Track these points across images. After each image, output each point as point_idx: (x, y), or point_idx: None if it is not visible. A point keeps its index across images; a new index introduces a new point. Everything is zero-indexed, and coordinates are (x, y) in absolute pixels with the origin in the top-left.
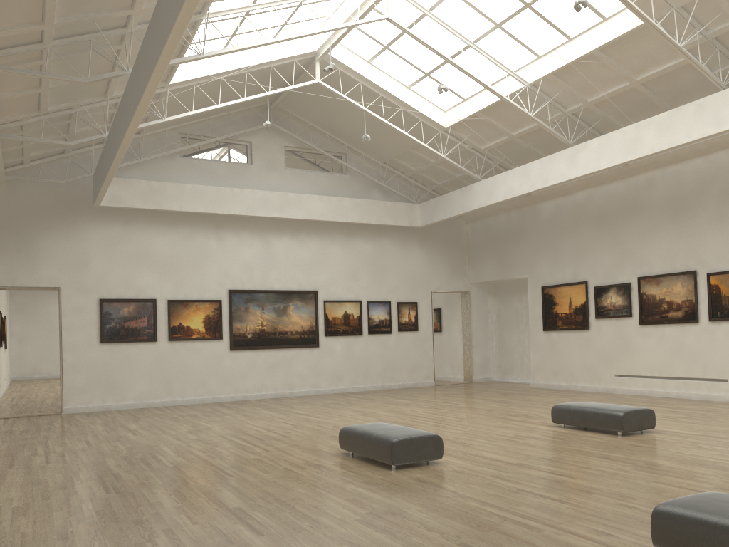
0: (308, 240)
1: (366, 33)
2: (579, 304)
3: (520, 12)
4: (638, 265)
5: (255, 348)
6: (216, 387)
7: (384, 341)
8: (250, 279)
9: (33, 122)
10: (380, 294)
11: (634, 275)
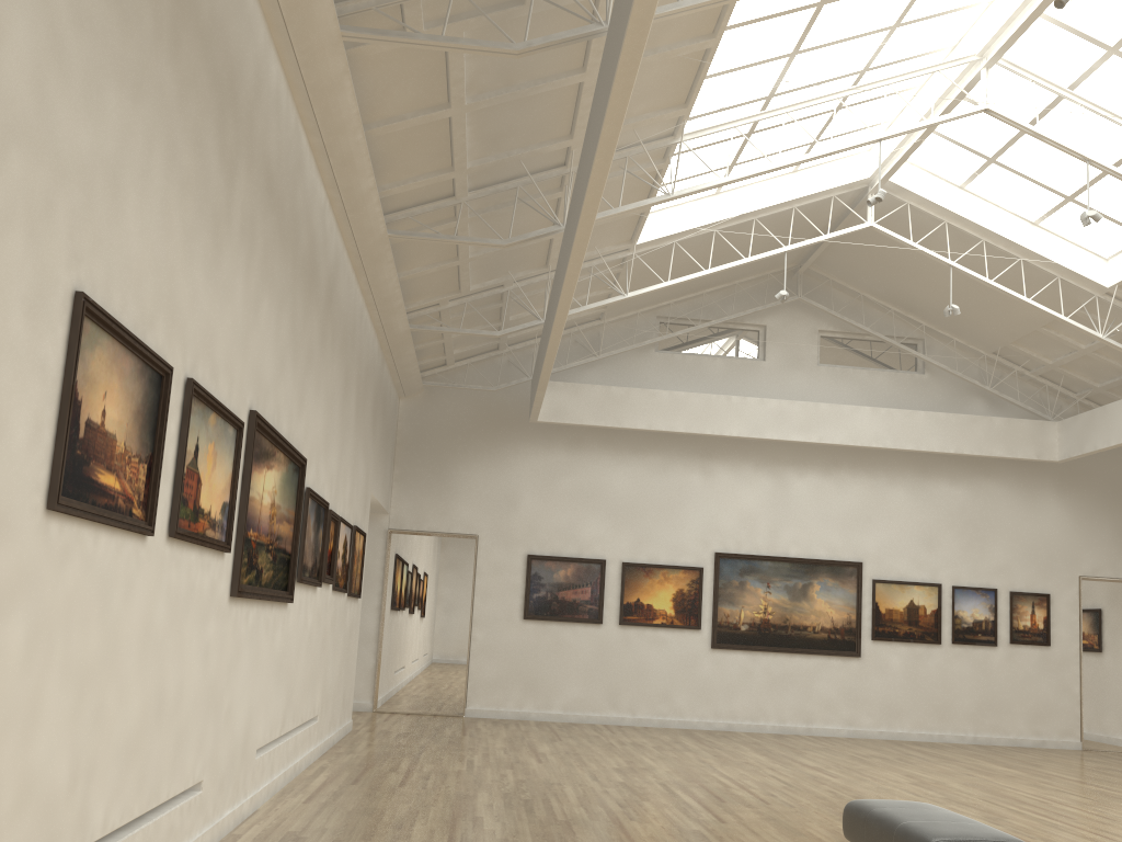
0: (851, 479)
1: (955, 140)
2: None
3: None
4: None
5: (751, 649)
6: (686, 704)
7: (982, 658)
8: (750, 538)
9: (453, 308)
10: (977, 575)
11: None
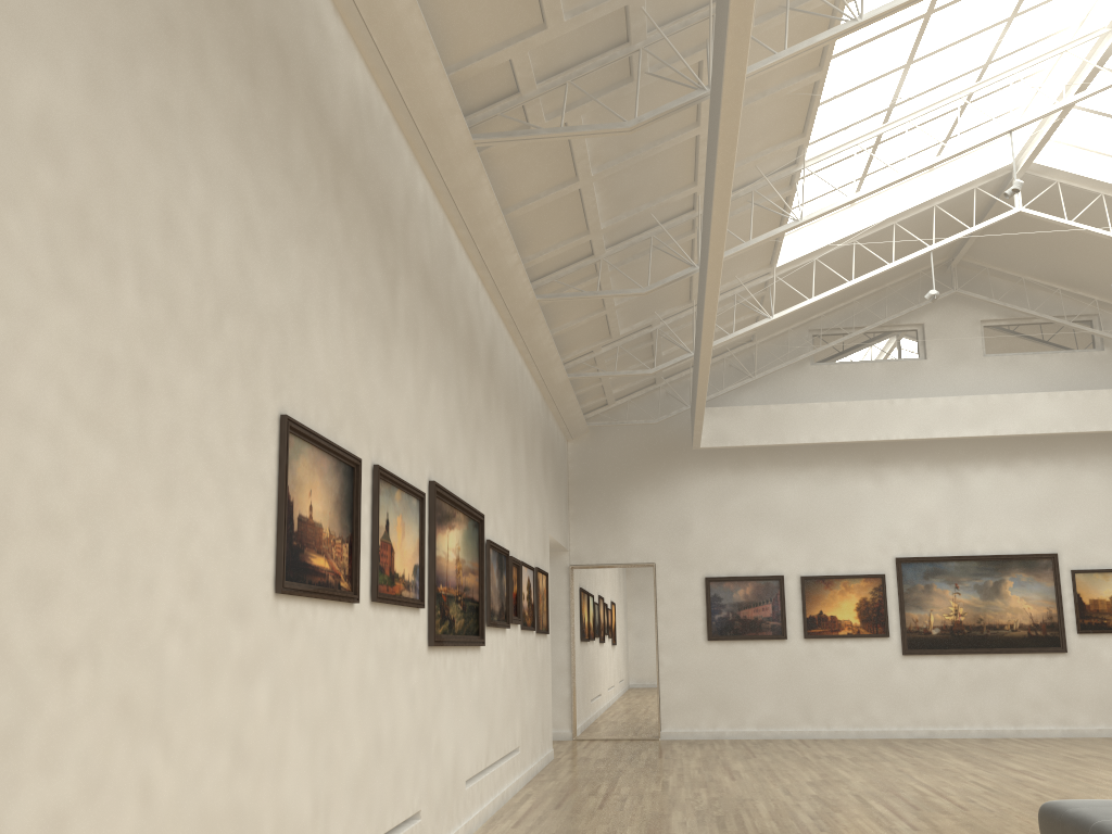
0: (1034, 468)
1: (1099, 111)
2: None
3: None
4: None
5: (945, 652)
6: (882, 713)
7: None
8: (931, 539)
9: (607, 352)
10: None
11: None
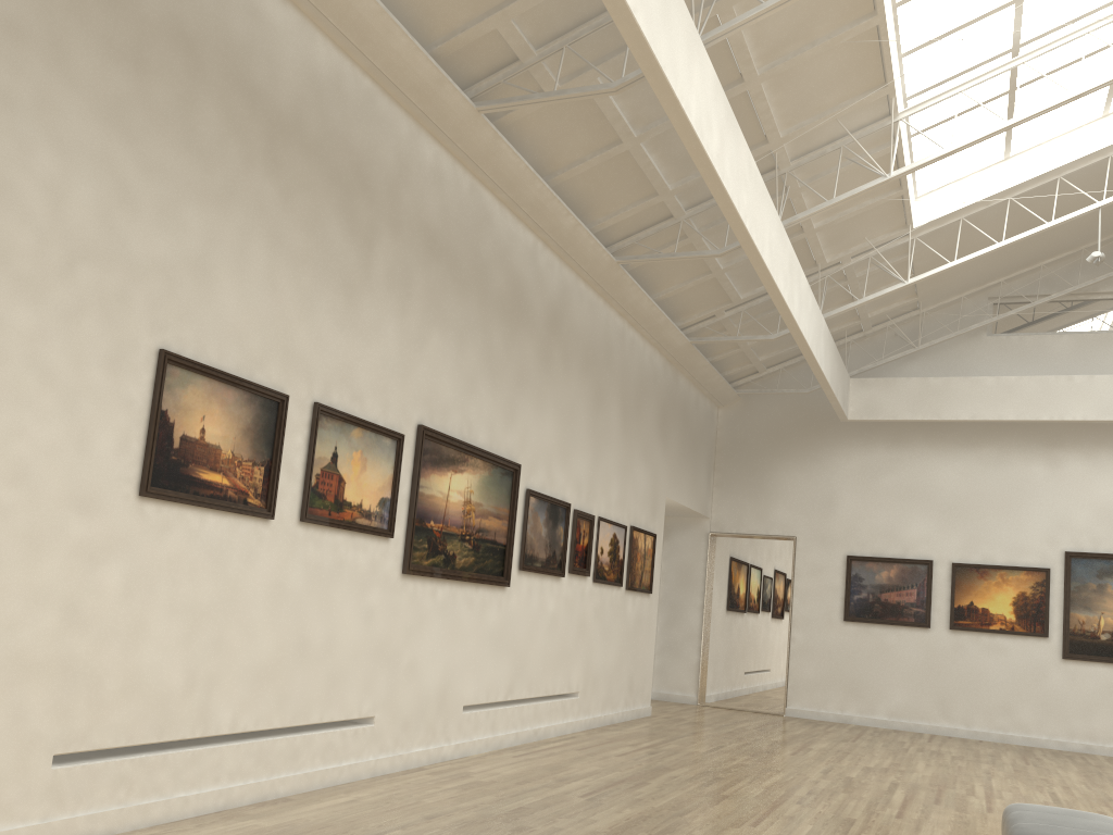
0: None
1: None
2: None
3: None
4: None
5: None
6: (1031, 719)
7: None
8: (1110, 534)
9: (735, 317)
10: None
11: None
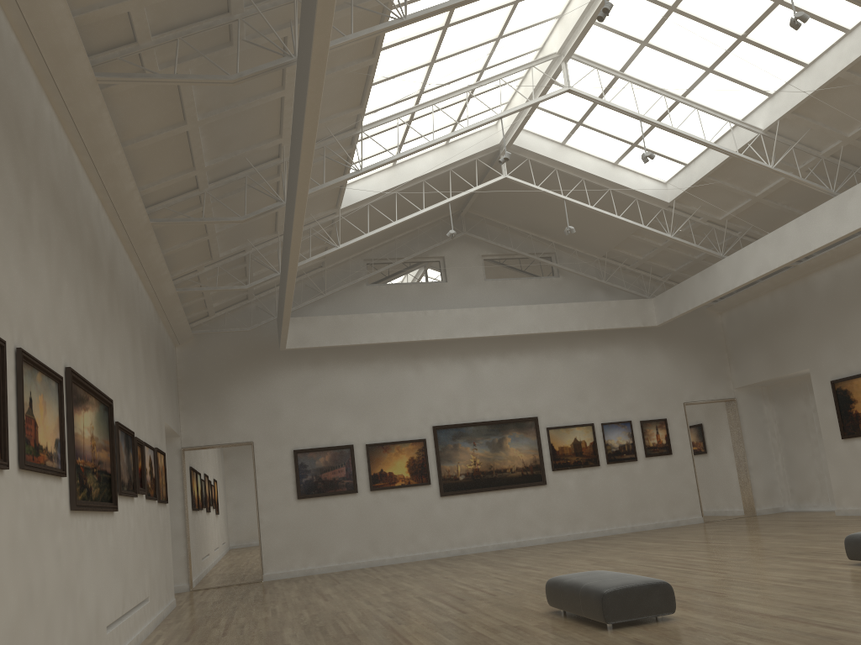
0: (520, 358)
1: (553, 112)
2: None
3: (733, 48)
4: None
5: (469, 492)
6: (428, 541)
7: (629, 471)
8: (456, 411)
9: (208, 272)
10: (617, 413)
11: None
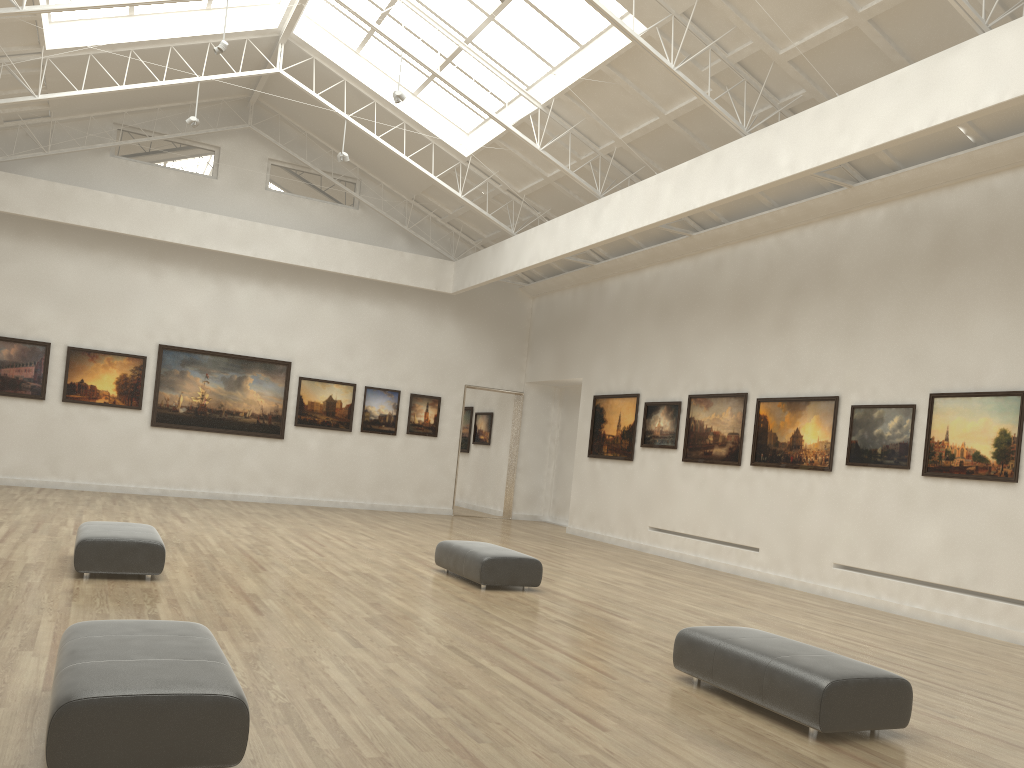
0: (287, 292)
1: (341, 10)
2: (627, 425)
3: (510, 1)
4: (693, 378)
5: (188, 428)
6: (124, 472)
7: (384, 444)
8: (193, 334)
9: None
10: (386, 379)
11: (686, 392)
